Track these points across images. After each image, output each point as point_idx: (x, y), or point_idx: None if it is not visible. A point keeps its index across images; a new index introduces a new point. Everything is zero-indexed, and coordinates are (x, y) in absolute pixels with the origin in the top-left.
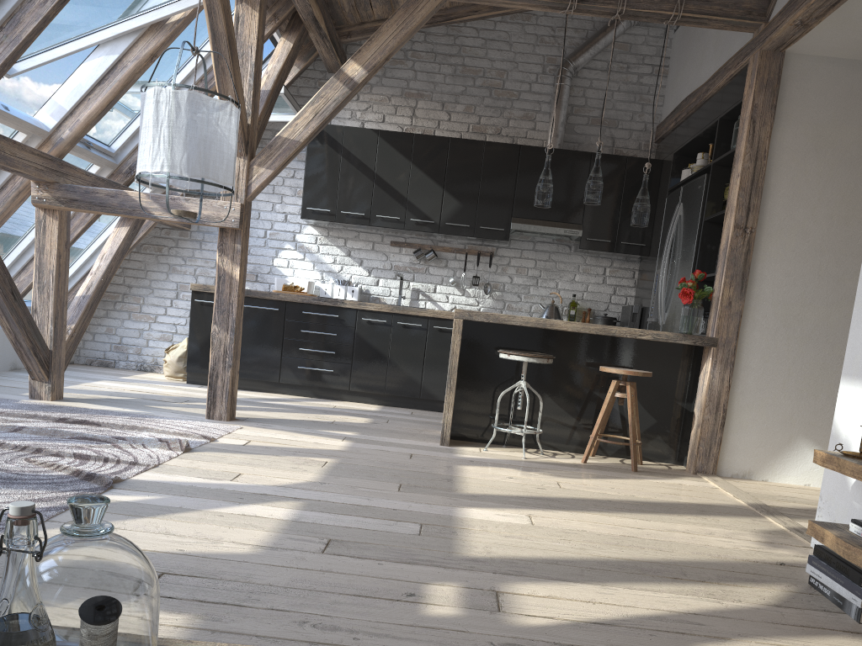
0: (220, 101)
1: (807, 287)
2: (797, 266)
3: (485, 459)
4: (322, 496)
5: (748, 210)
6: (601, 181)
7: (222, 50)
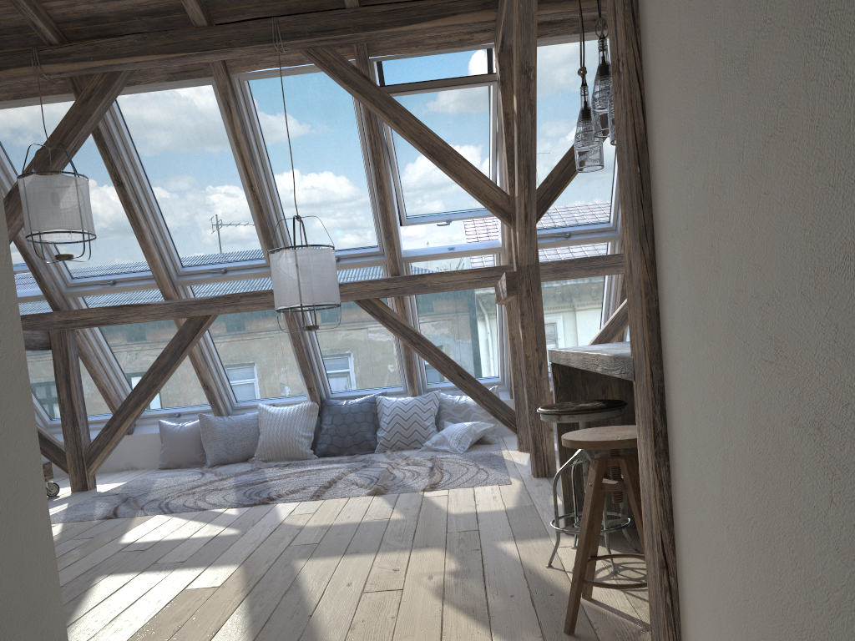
0: (278, 253)
1: (708, 147)
2: (689, 91)
3: (499, 553)
4: (254, 534)
5: (615, 14)
6: (596, 91)
7: (434, 162)
